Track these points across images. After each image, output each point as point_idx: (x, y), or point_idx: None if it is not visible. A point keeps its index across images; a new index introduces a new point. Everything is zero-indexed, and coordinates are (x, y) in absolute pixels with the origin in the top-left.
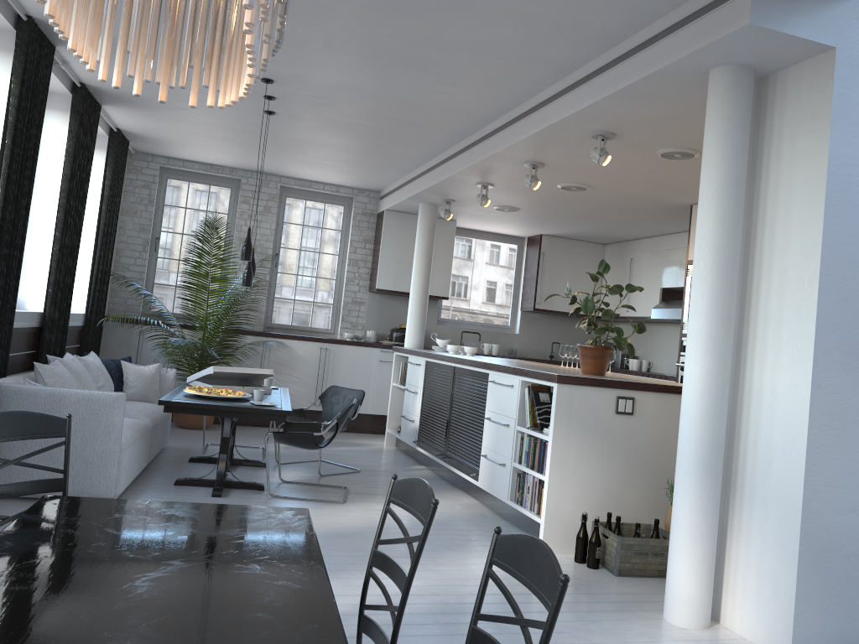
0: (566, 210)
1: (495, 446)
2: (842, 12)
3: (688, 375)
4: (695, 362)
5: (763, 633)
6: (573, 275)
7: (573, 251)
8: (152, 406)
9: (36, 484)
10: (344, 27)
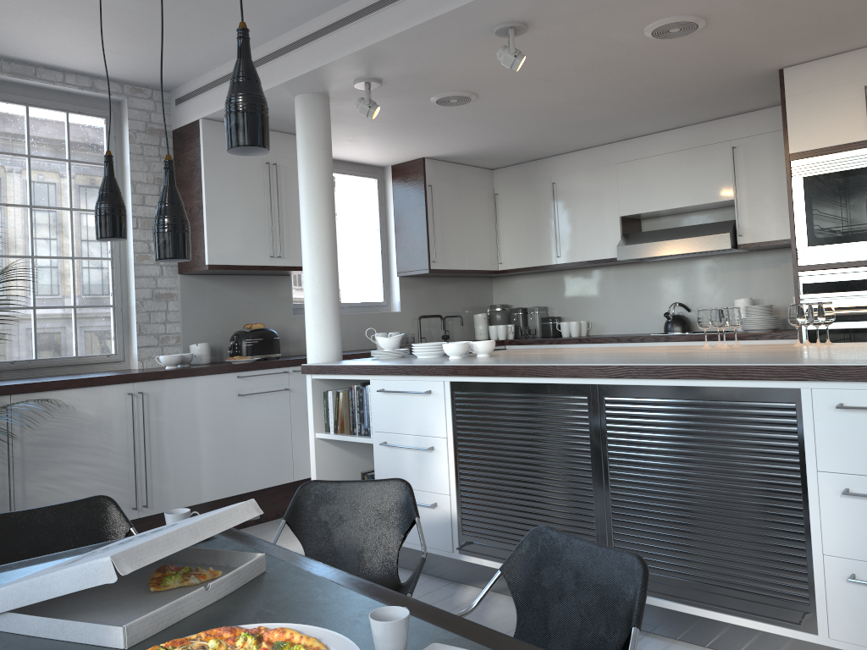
0: (556, 95)
1: None
2: None
3: None
4: None
5: None
6: (466, 216)
7: (461, 182)
8: None
9: None
10: None
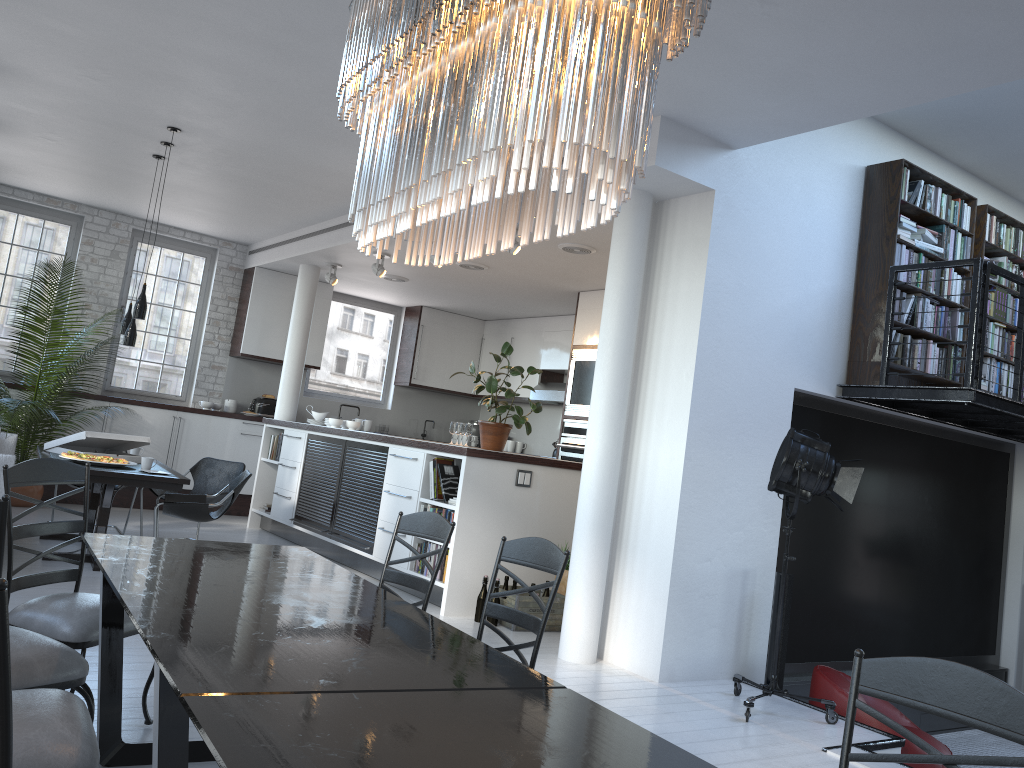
0: (457, 285)
1: (394, 518)
2: (721, 163)
3: (589, 448)
4: (595, 438)
5: (638, 661)
6: (451, 350)
7: (453, 326)
8: None
9: (62, 524)
10: (286, 100)
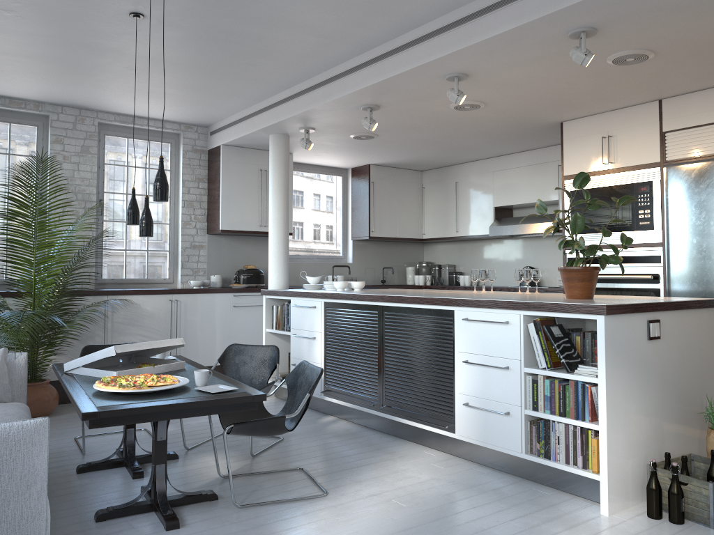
0: (427, 134)
1: (484, 392)
2: None
3: None
4: None
5: None
6: (399, 202)
7: (397, 179)
8: (11, 408)
9: None
10: None
